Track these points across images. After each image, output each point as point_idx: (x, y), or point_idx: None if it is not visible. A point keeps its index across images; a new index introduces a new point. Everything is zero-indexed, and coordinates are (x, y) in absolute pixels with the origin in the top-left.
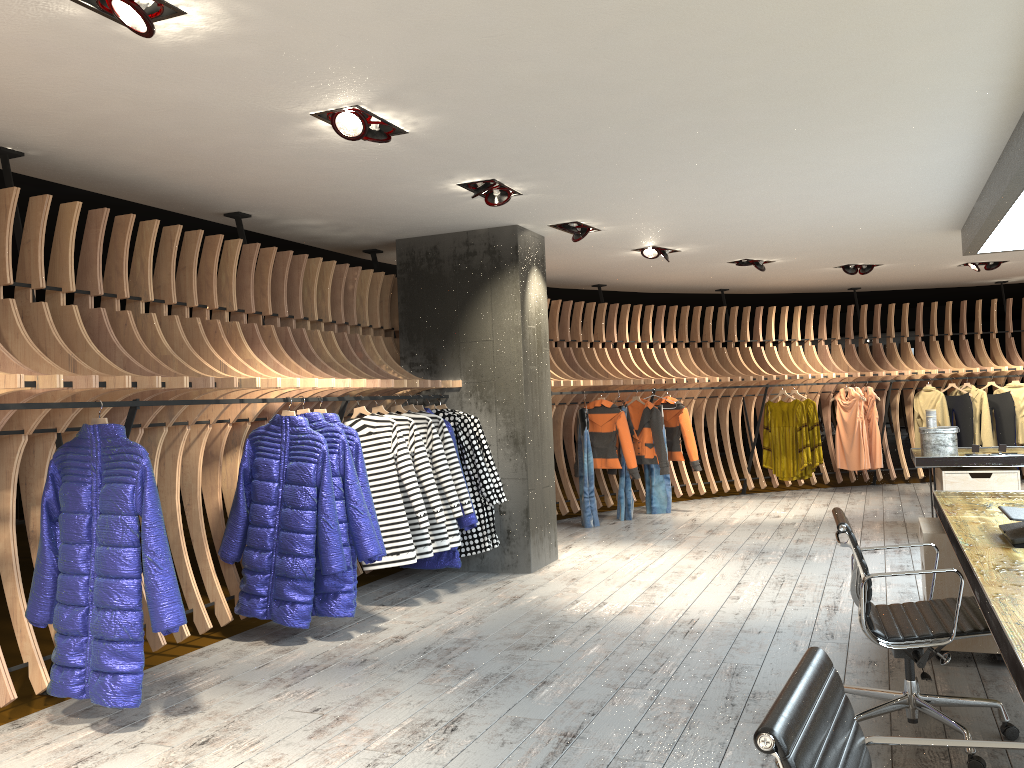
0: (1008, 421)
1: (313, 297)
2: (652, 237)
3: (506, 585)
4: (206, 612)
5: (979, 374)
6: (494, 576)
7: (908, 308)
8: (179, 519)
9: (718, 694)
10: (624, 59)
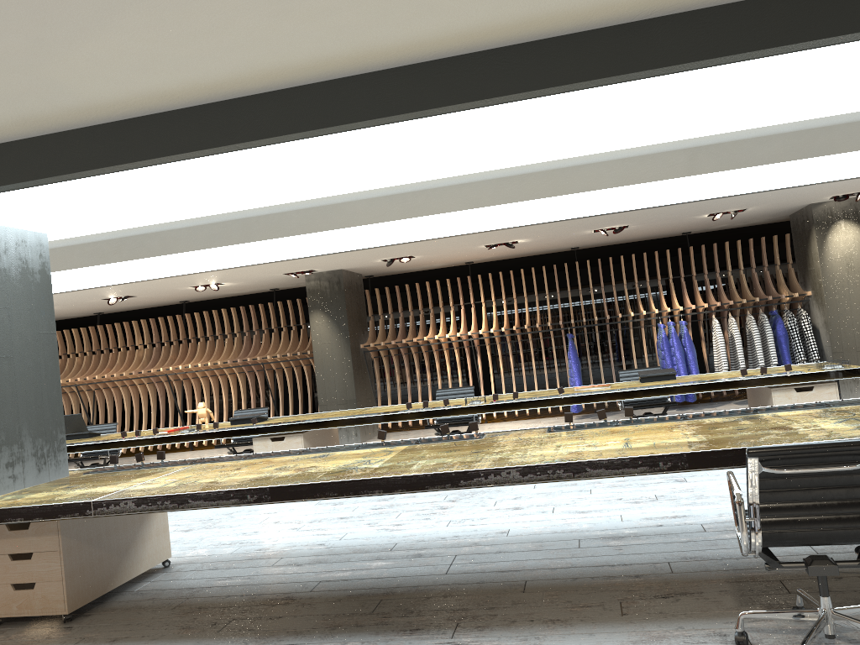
0: None
1: (727, 260)
2: None
3: None
4: None
5: None
6: None
7: None
8: (646, 361)
9: None
10: (600, 216)
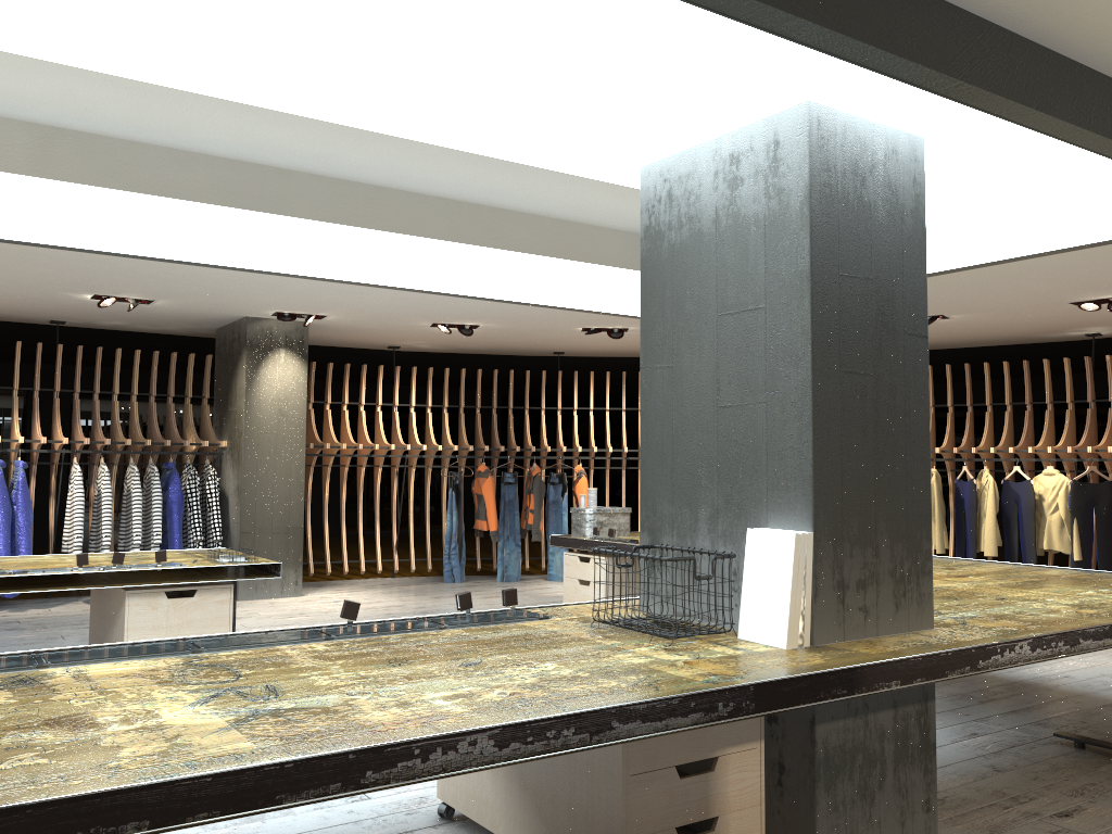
0: (1027, 518)
1: (116, 377)
2: (396, 317)
3: None
4: None
5: (1020, 456)
6: None
7: (949, 371)
8: None
9: None
10: None
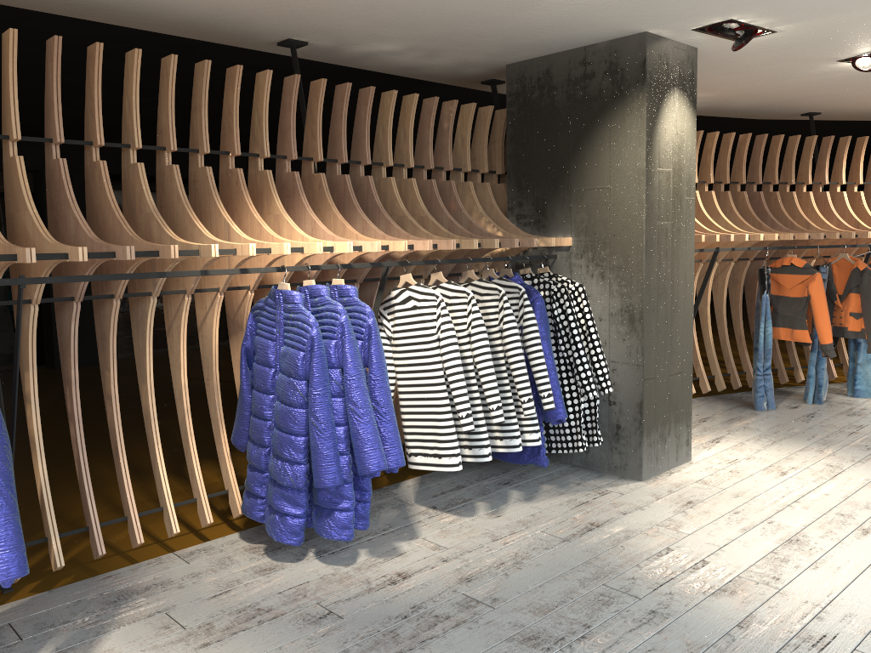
0: None
1: (387, 138)
2: (863, 38)
3: (597, 499)
4: (208, 504)
5: None
6: (594, 479)
7: None
8: (186, 398)
9: None
10: None
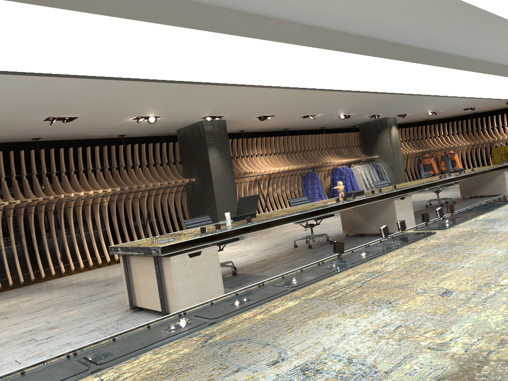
0: None
1: (340, 142)
2: (426, 111)
3: None
4: None
5: None
6: None
7: None
8: None
9: (415, 205)
10: (383, 104)
